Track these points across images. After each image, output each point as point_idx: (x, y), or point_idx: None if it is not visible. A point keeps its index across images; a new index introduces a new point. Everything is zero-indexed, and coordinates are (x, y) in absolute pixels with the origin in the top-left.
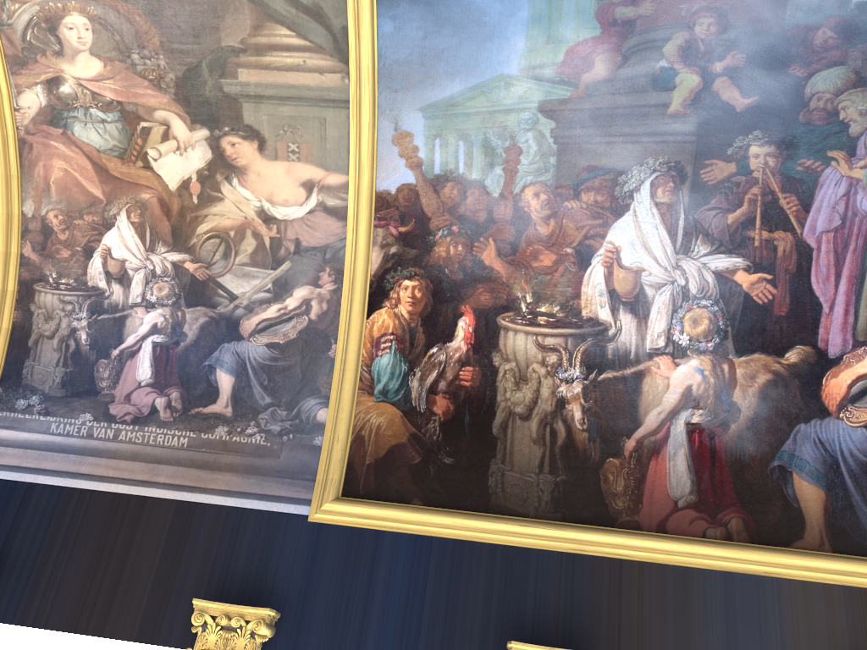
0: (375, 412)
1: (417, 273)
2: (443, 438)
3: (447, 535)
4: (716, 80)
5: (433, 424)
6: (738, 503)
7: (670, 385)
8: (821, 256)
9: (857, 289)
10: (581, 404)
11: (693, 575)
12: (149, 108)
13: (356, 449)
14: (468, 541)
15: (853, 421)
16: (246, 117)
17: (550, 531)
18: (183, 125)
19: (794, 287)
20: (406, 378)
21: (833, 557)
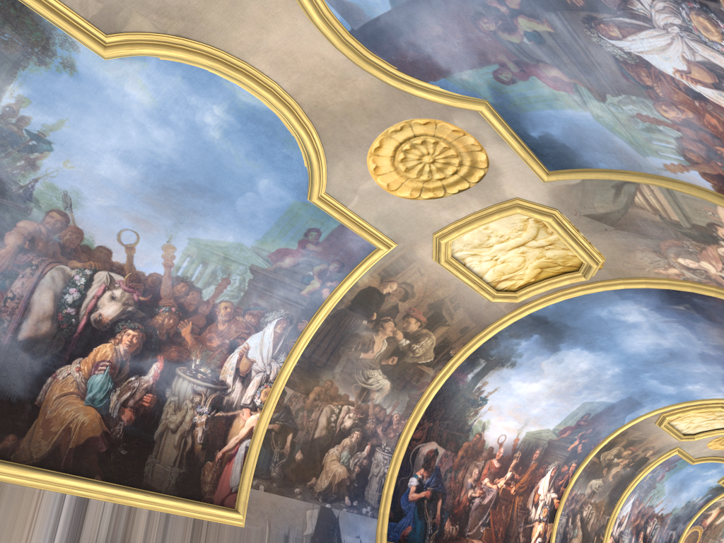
0: None
1: None
2: None
3: None
4: (511, 7)
5: None
6: None
7: None
8: None
9: None
10: None
11: None
12: (719, 255)
13: None
14: None
15: None
16: (701, 224)
17: None
18: (722, 248)
19: None
20: None
21: None
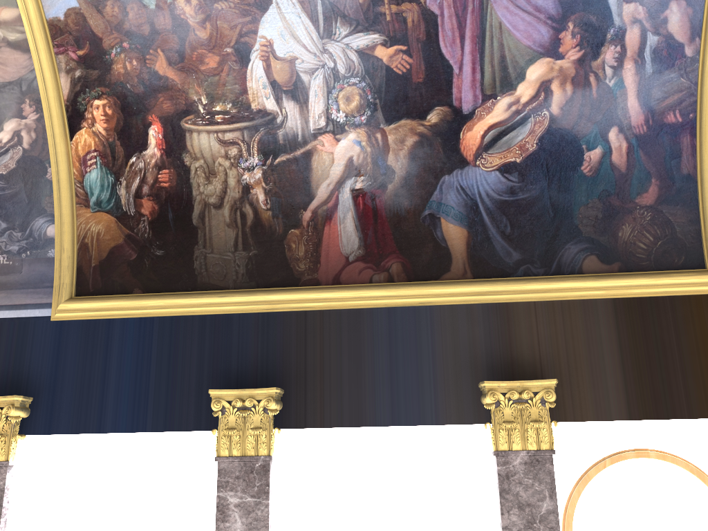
0: (94, 221)
1: (104, 92)
2: (153, 235)
3: (164, 314)
4: None
5: (144, 224)
6: (398, 250)
7: (335, 159)
8: (446, 22)
9: (480, 48)
10: (263, 187)
11: (364, 314)
12: None
13: (82, 256)
14: (183, 316)
15: (487, 166)
16: None
17: (244, 298)
18: None
19: (427, 54)
20: (115, 188)
21: (471, 282)
